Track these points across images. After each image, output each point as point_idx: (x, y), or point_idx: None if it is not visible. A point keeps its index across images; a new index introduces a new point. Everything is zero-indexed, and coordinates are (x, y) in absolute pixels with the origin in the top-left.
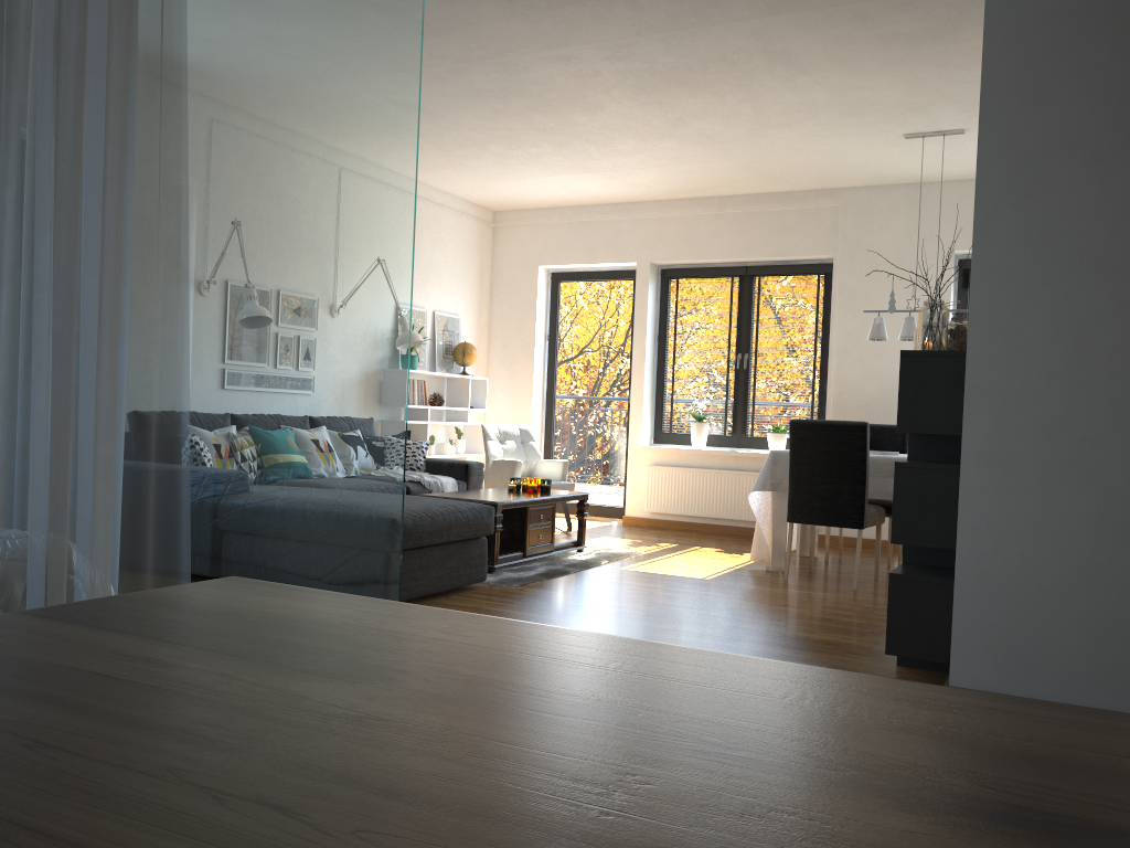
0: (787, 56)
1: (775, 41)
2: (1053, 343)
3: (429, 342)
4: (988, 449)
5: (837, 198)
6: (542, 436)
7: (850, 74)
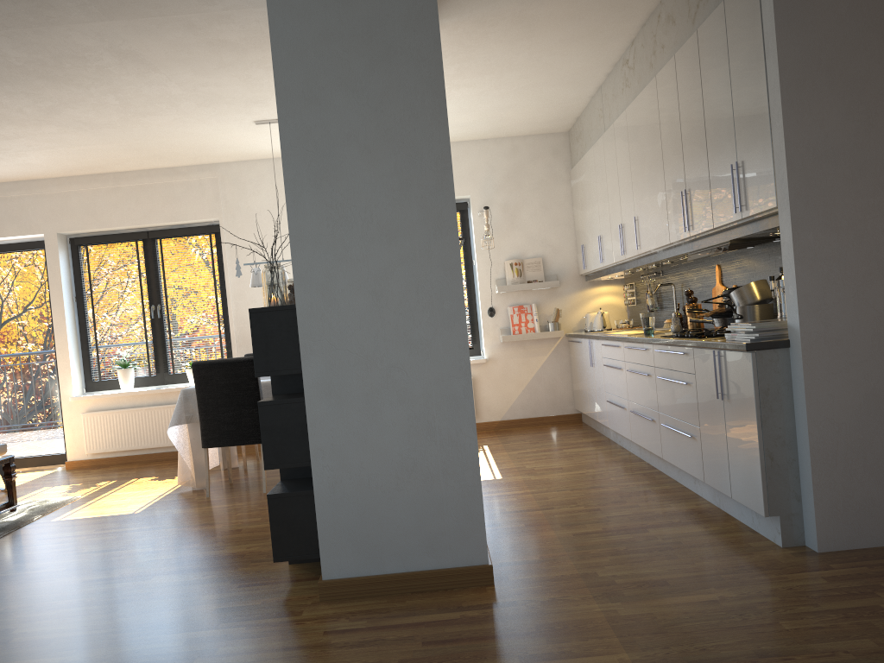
0: (135, 56)
1: (119, 42)
2: (359, 294)
3: None
4: (324, 384)
5: (215, 171)
6: None
7: (195, 73)
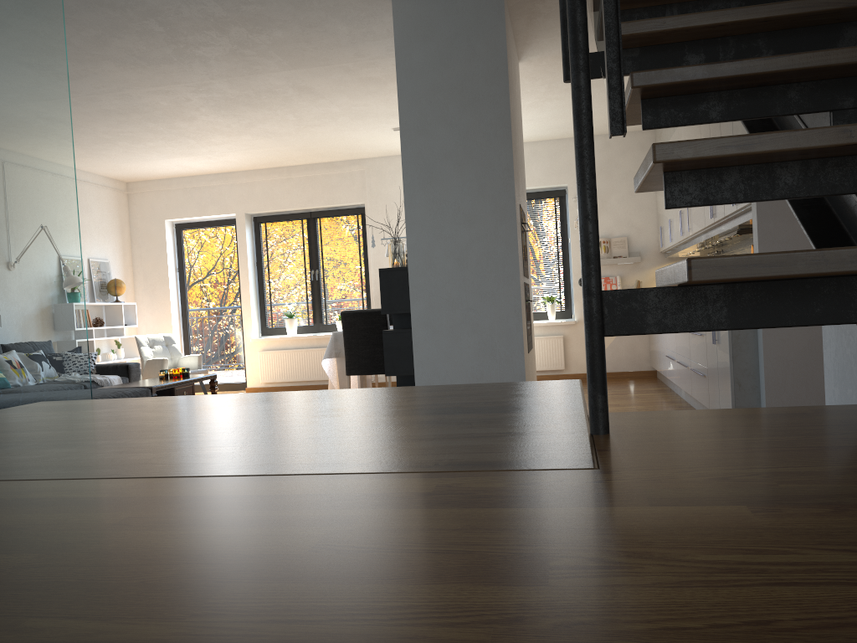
0: (309, 89)
1: (299, 82)
2: (449, 260)
3: (88, 281)
4: (424, 319)
5: (362, 165)
6: (182, 340)
7: (350, 98)
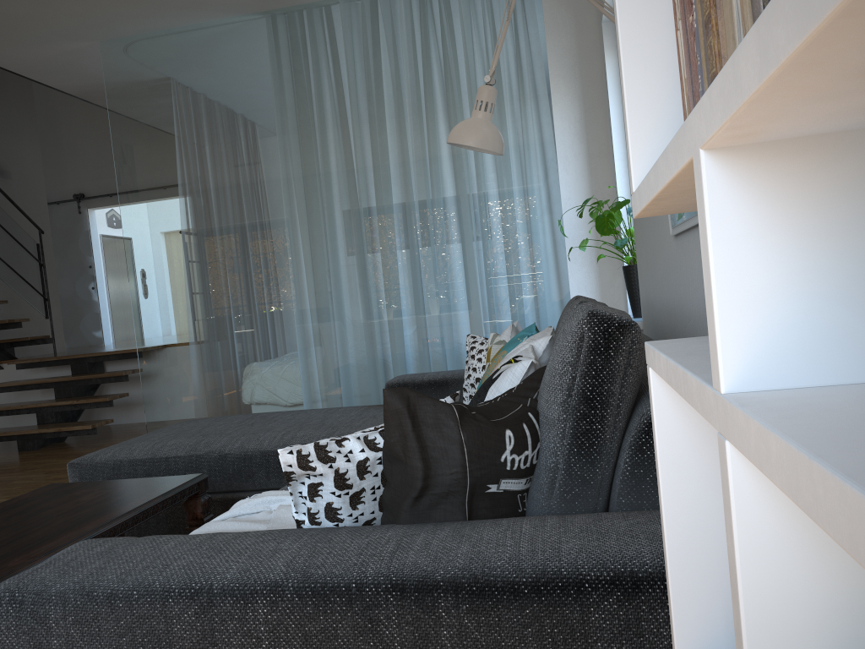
0: None
1: None
2: None
3: None
4: None
5: None
6: None
7: None
